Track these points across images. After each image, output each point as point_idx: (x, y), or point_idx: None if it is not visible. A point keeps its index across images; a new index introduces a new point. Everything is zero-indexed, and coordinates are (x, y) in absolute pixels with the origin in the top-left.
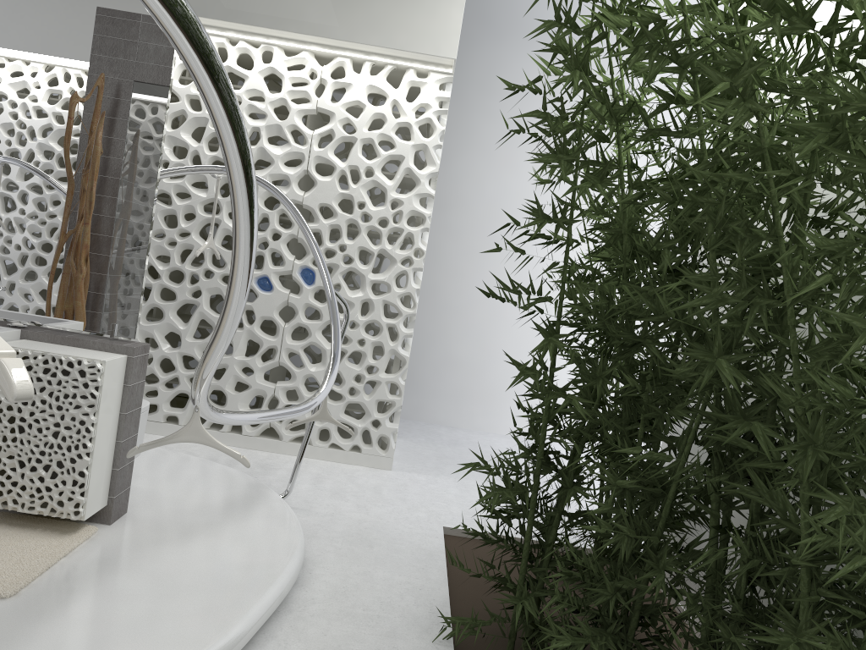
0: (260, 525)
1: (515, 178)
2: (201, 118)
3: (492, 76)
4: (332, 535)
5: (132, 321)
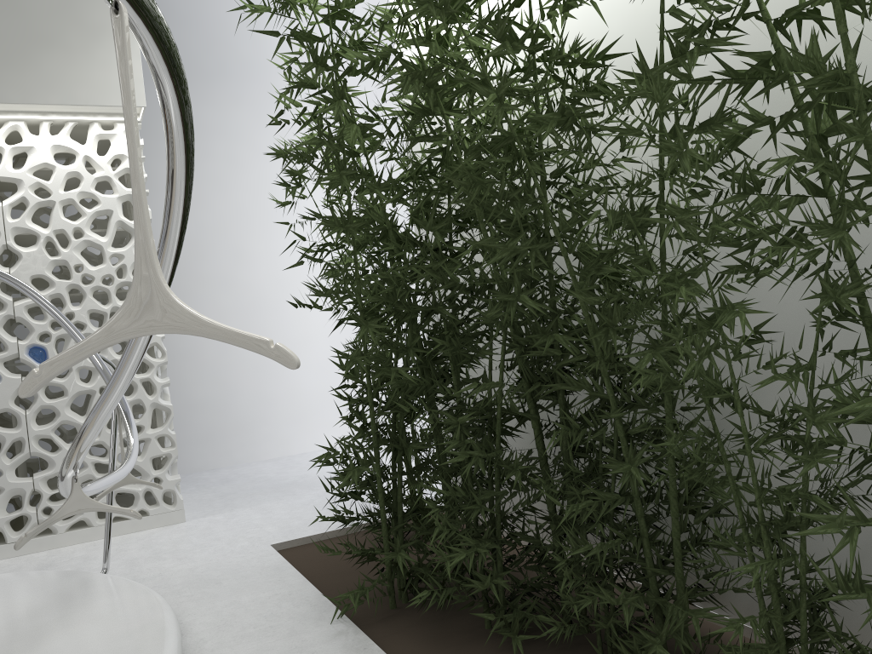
0: (110, 600)
1: (208, 213)
2: None
3: (157, 119)
4: (175, 589)
5: None
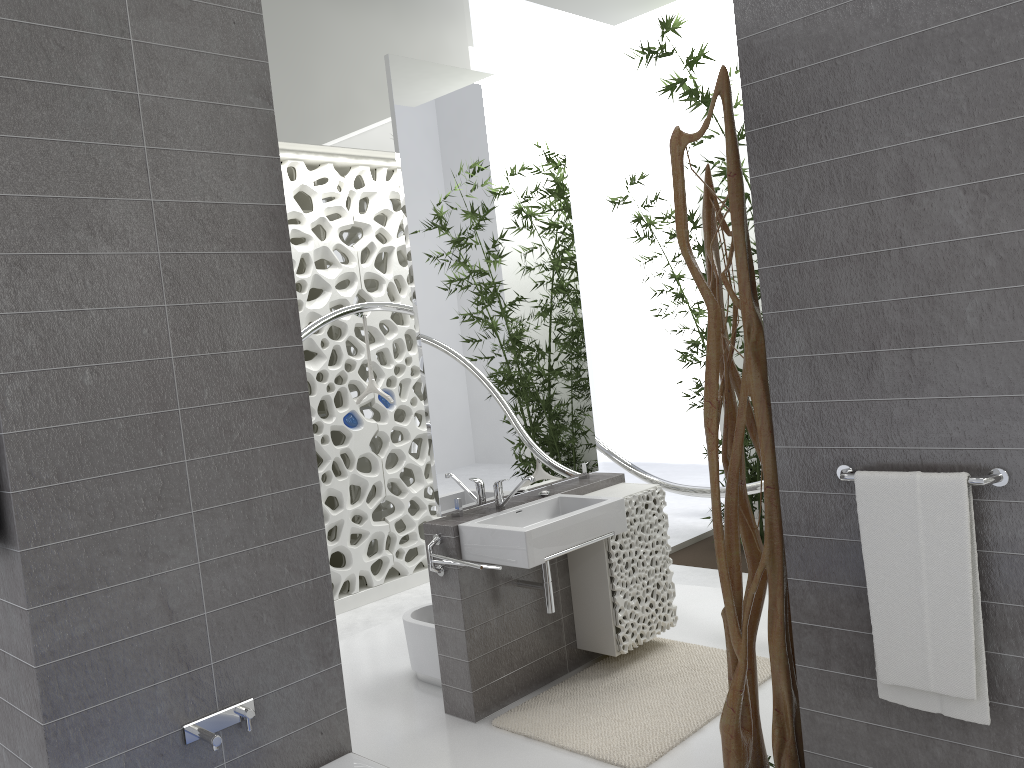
0: None
1: None
2: None
3: None
4: None
5: (594, 455)
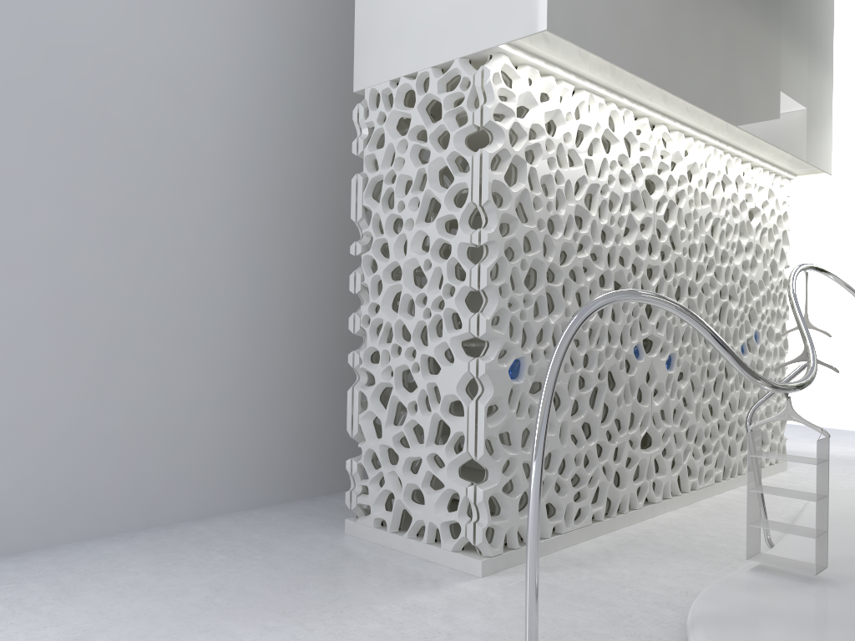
0: None
1: None
2: (716, 219)
3: None
4: None
5: None
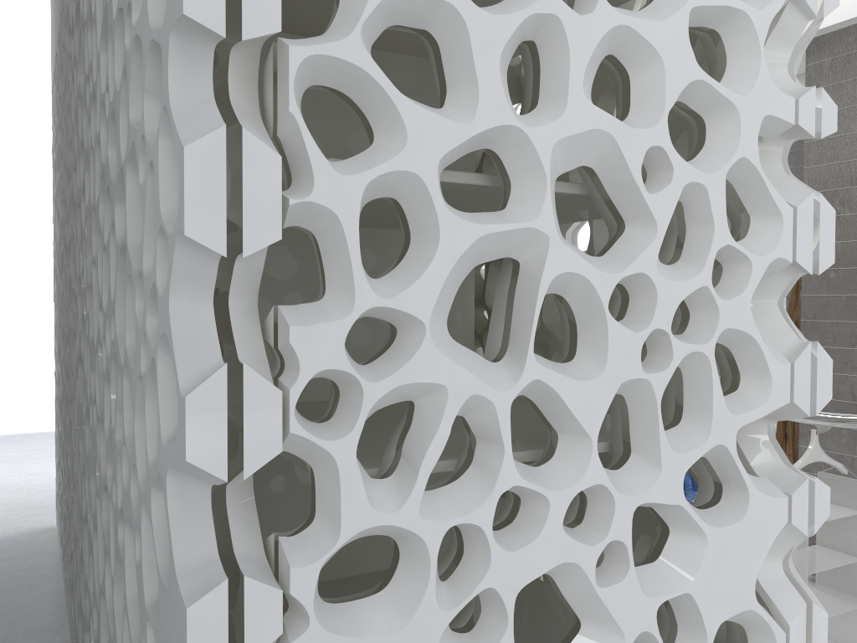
0: None
1: None
2: None
3: None
4: None
5: None
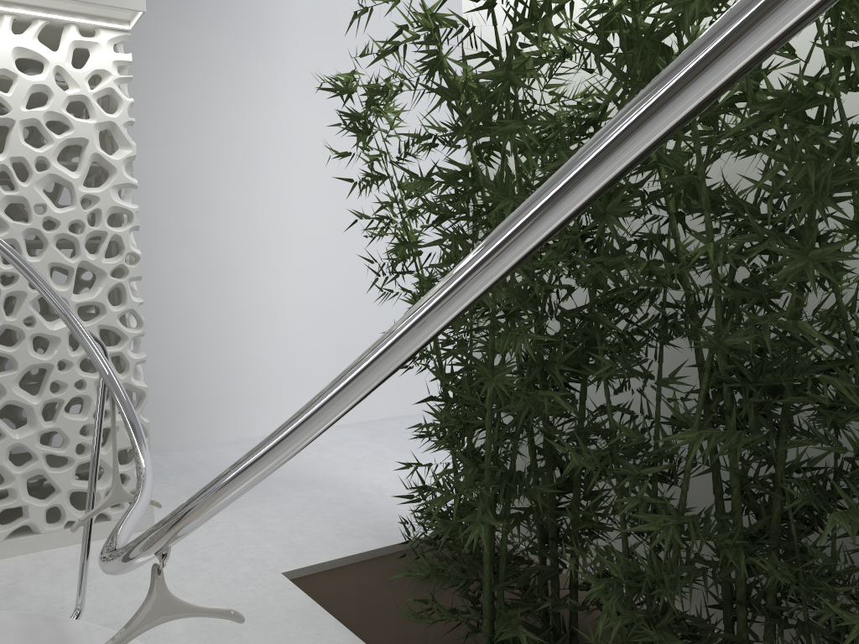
0: None
1: (174, 154)
2: None
3: None
4: (180, 641)
5: None
